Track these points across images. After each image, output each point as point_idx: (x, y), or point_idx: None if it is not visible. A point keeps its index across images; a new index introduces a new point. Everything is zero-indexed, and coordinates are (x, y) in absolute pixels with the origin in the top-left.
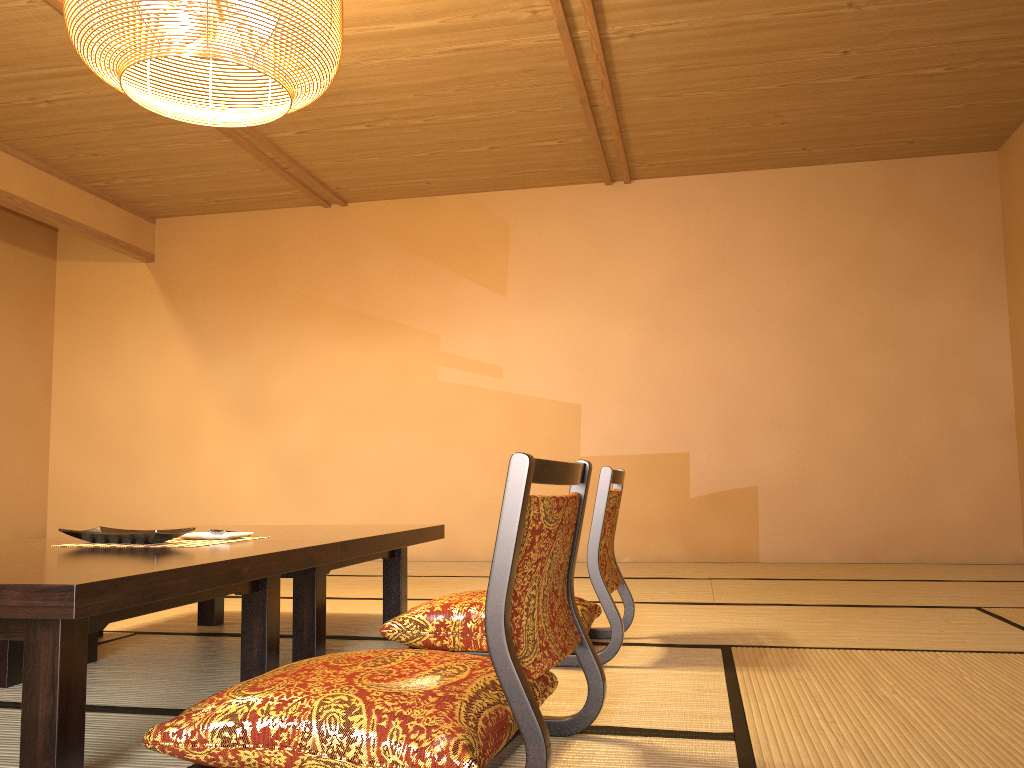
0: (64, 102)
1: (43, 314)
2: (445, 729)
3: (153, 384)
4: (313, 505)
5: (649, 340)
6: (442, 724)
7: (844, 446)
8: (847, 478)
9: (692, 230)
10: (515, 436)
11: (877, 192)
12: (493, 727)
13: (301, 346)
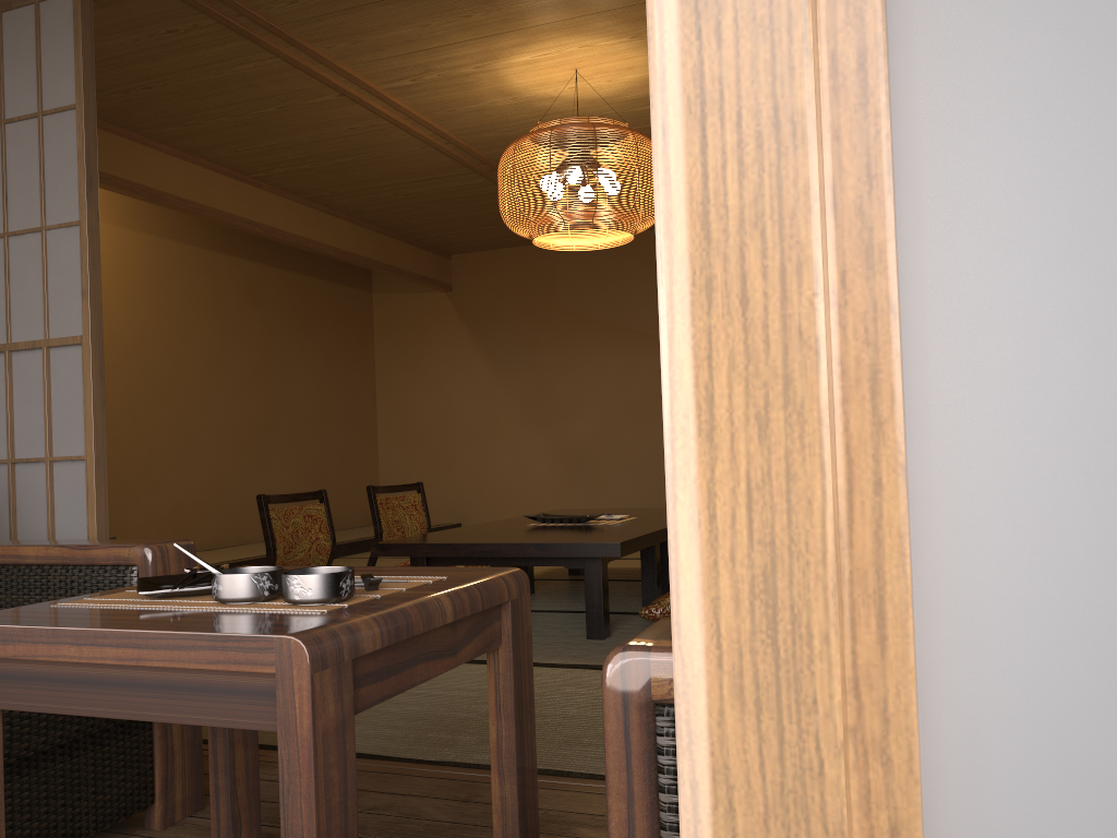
0: (416, 194)
1: (367, 338)
2: None
3: (457, 392)
4: (594, 488)
5: None
6: None
7: None
8: None
9: None
10: None
11: None
12: None
13: (577, 357)
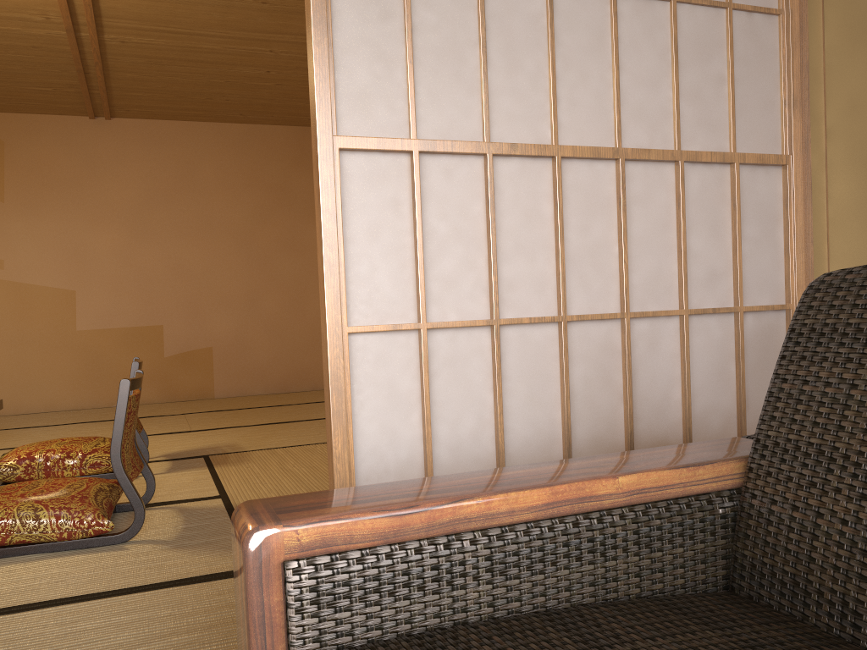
0: None
1: None
2: (90, 510)
3: None
4: None
5: (130, 242)
6: (88, 508)
7: (269, 318)
8: (271, 339)
9: (161, 161)
10: (19, 316)
11: (289, 148)
12: (109, 507)
13: None
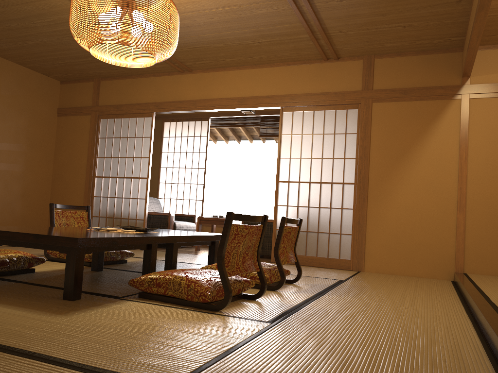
0: None
1: None
2: None
3: None
4: None
5: None
6: None
7: None
8: None
9: None
10: None
11: None
12: None
13: None
